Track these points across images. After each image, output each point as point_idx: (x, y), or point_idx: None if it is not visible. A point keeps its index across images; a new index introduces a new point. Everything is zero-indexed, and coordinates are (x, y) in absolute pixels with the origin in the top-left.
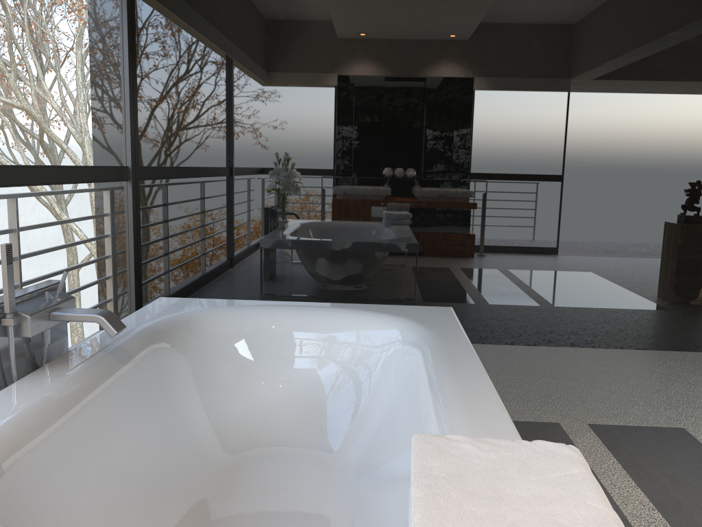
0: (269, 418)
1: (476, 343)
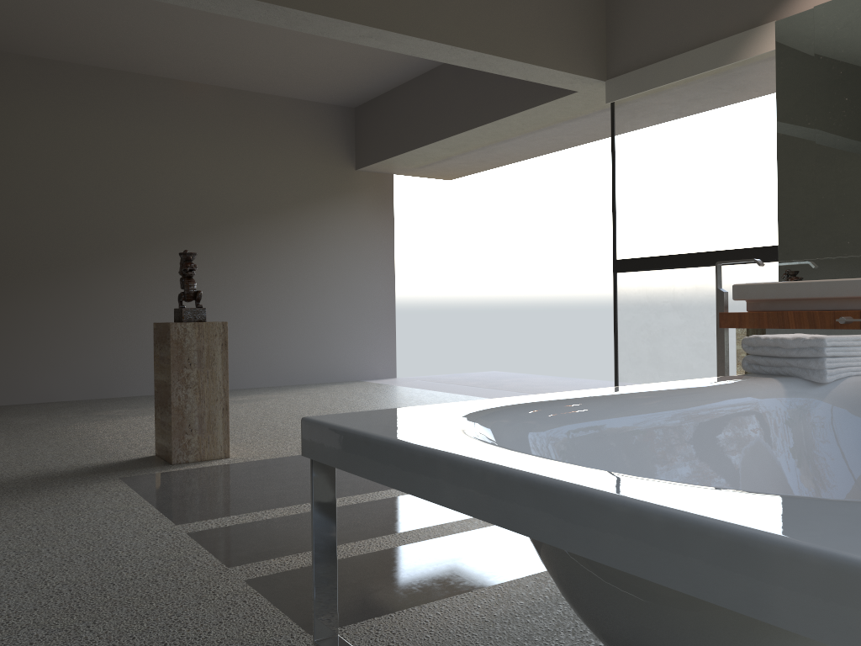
0: None
1: None
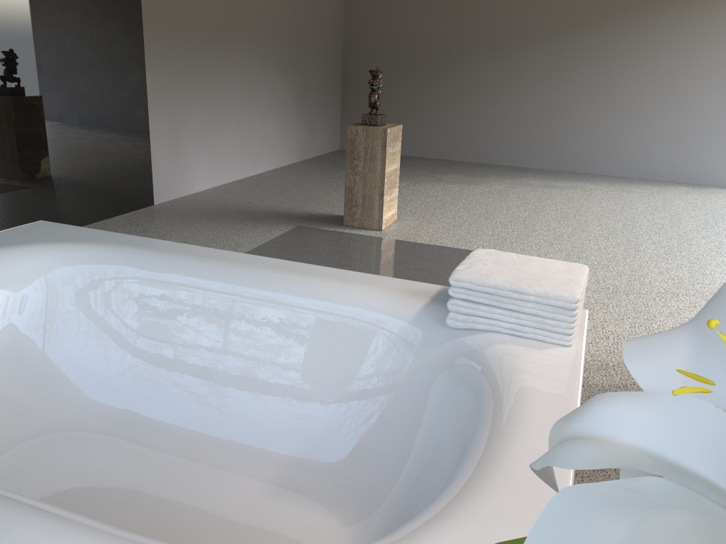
0: None
1: None
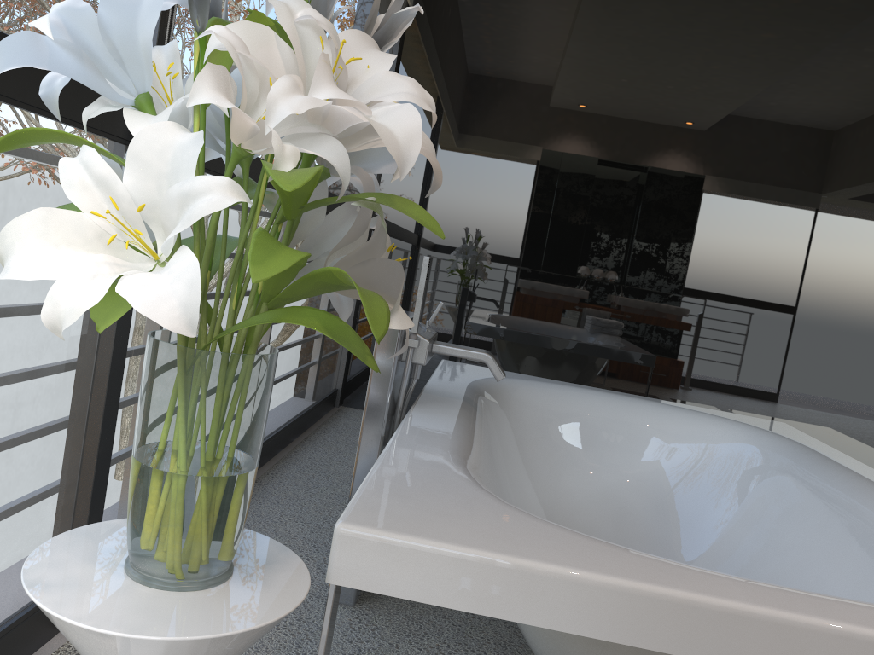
0: (577, 516)
1: None
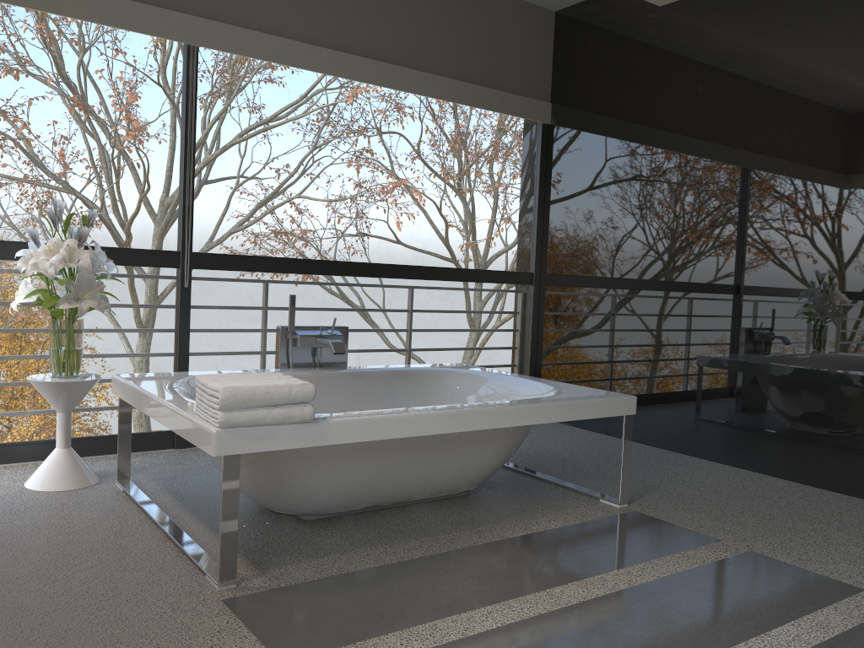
0: None
1: (830, 490)
